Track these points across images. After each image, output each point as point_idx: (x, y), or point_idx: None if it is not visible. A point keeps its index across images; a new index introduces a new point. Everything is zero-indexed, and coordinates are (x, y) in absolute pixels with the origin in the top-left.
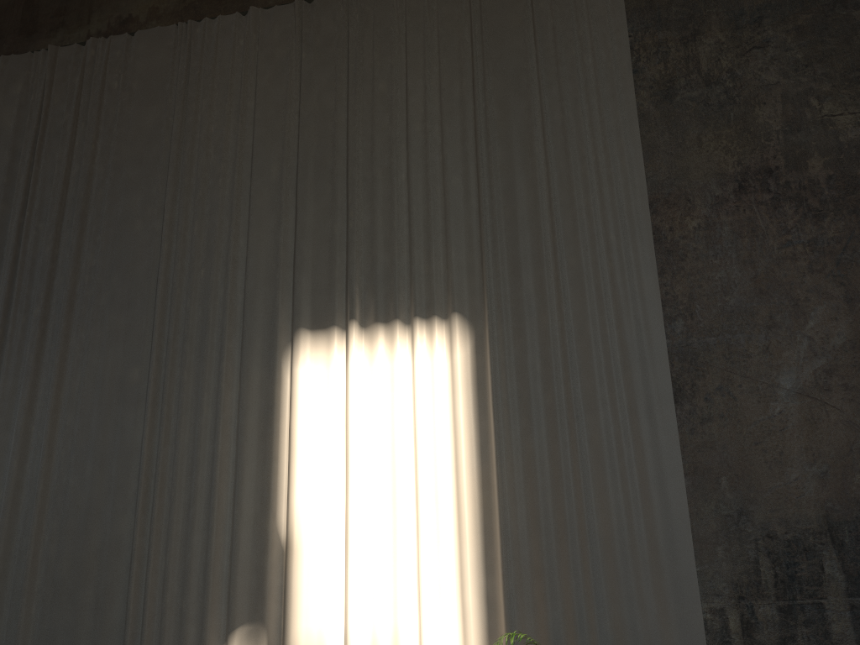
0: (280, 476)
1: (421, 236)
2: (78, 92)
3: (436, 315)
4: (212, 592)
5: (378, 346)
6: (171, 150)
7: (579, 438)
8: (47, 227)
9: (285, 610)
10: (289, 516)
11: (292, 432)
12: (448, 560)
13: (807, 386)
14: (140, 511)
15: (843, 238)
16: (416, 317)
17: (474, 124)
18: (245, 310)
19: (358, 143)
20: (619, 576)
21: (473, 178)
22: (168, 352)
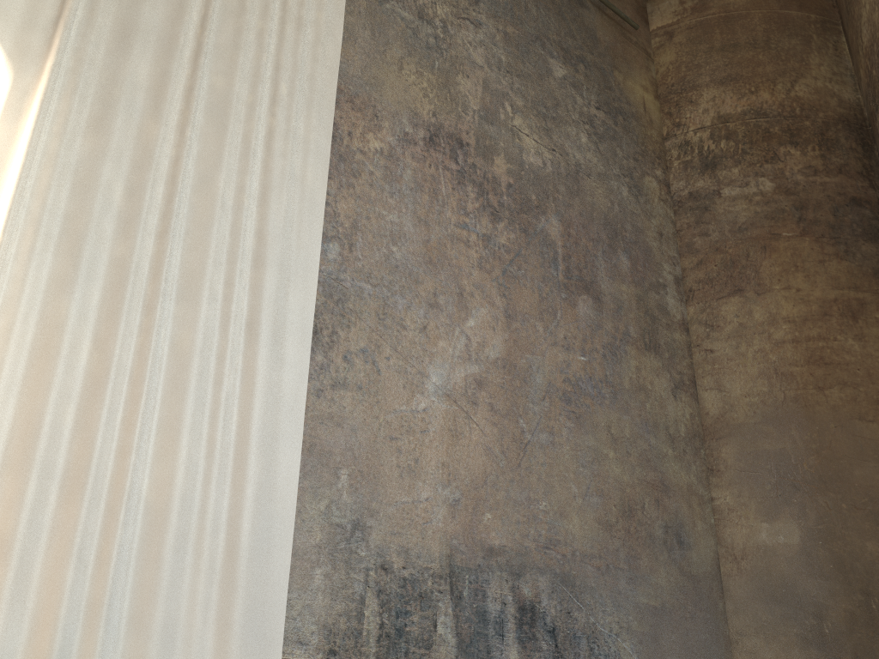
0: None
1: None
2: None
3: None
4: None
5: None
6: None
7: (159, 331)
8: None
9: None
10: None
11: None
12: None
13: (457, 391)
14: None
15: (512, 251)
16: None
17: None
18: None
19: None
20: (163, 582)
21: None
22: None
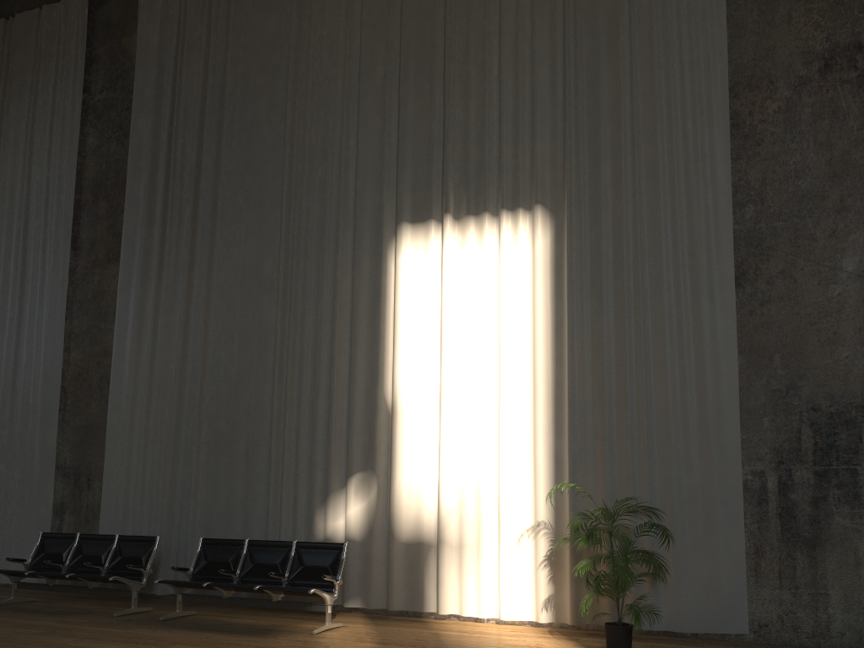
0: (387, 352)
1: (509, 131)
2: (209, 5)
3: (520, 207)
4: (333, 446)
5: (469, 237)
6: (290, 57)
7: (643, 320)
8: (191, 135)
9: (391, 461)
10: (393, 386)
11: (396, 314)
12: (524, 424)
13: None
14: (277, 380)
15: None
16: (503, 210)
17: (563, 14)
18: (356, 206)
19: (454, 40)
20: (670, 441)
21: (560, 70)
22: (293, 245)
